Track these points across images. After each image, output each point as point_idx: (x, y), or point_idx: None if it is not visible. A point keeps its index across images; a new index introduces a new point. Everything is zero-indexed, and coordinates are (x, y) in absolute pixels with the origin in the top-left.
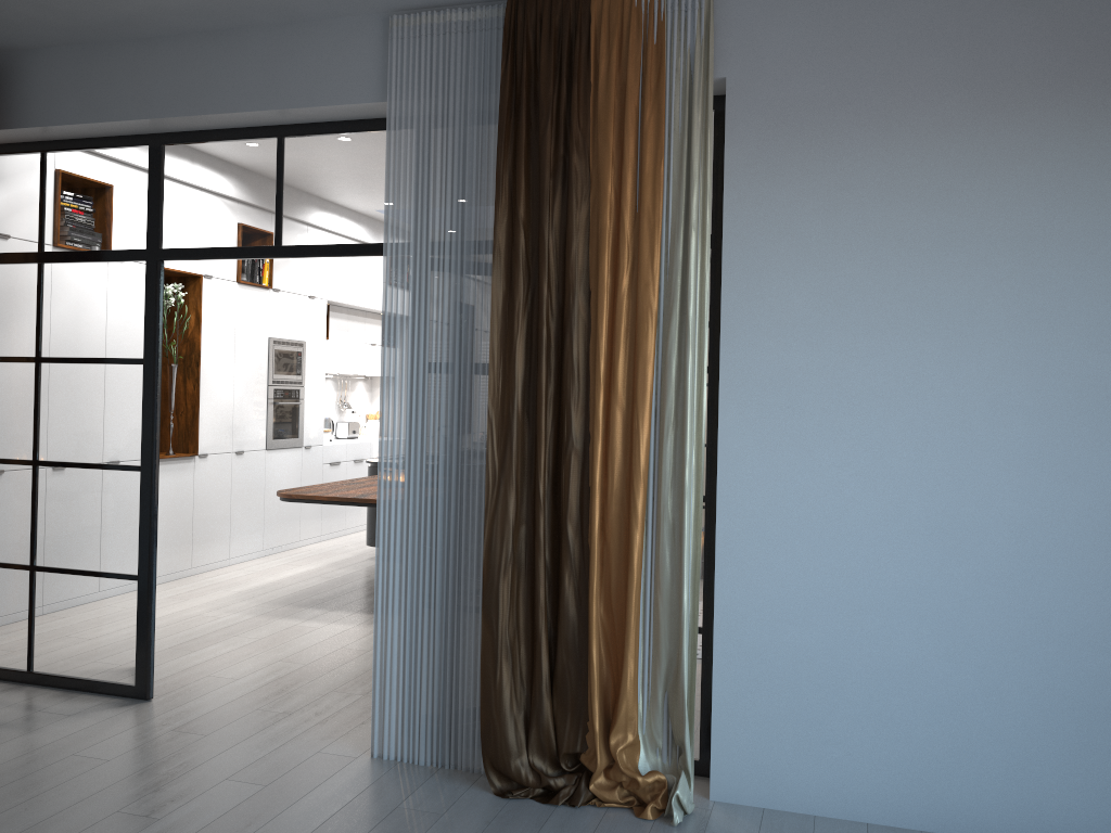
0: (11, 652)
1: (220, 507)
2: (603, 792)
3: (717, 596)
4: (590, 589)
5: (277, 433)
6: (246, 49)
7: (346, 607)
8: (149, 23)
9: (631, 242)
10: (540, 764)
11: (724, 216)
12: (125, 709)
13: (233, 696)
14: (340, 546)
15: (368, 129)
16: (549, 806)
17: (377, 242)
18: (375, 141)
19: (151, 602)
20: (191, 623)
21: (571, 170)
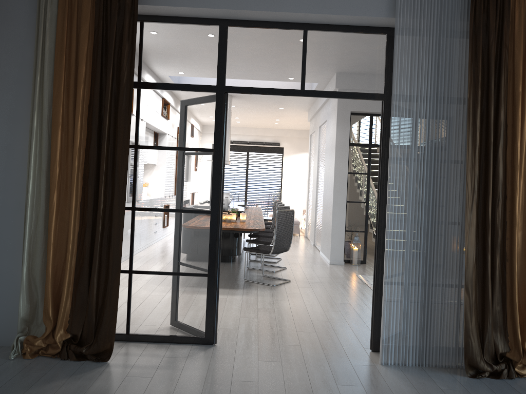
0: None
1: None
2: (520, 370)
3: None
4: (514, 271)
5: None
6: None
7: (220, 286)
8: None
9: None
10: (487, 359)
11: None
12: (211, 351)
13: (254, 338)
14: None
15: (359, 31)
16: (500, 380)
17: (362, 92)
18: (363, 38)
19: (217, 289)
20: None
21: (503, 64)
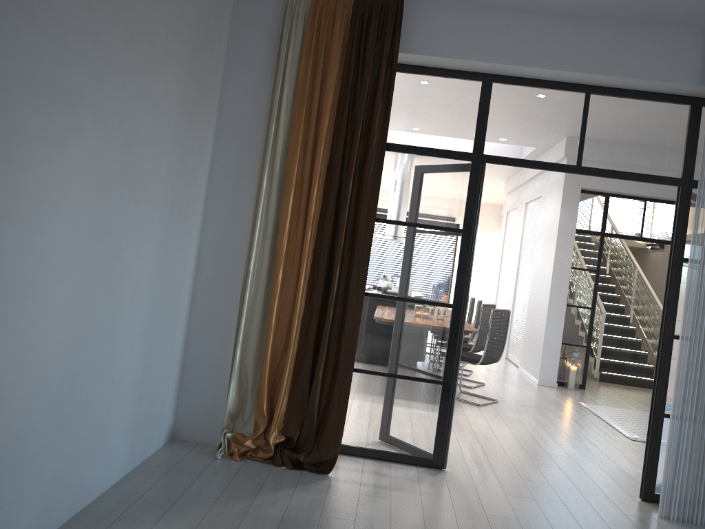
0: None
1: None
2: None
3: None
4: None
5: None
6: (599, 32)
7: None
8: (543, 1)
9: None
10: None
11: None
12: (443, 477)
13: (487, 468)
14: None
15: (656, 99)
16: None
17: (654, 174)
18: (660, 108)
19: (453, 401)
20: None
21: None
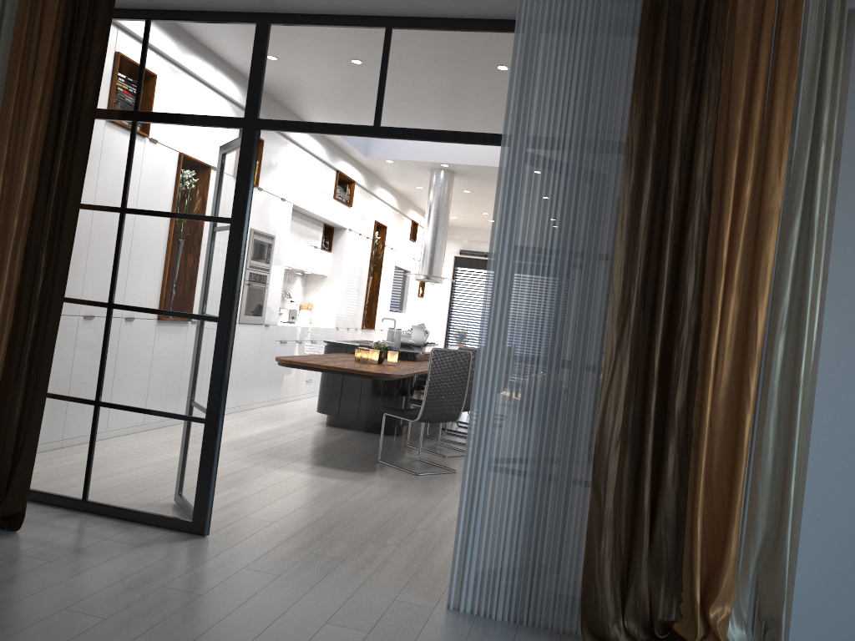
0: (67, 480)
1: None
2: None
3: (808, 483)
4: (699, 467)
5: None
6: None
7: (327, 464)
8: None
9: (758, 148)
10: (633, 629)
11: (844, 134)
12: (187, 544)
13: (280, 538)
14: (285, 411)
15: (477, 28)
16: None
17: (476, 131)
18: (483, 40)
19: (216, 445)
20: None
21: (706, 77)
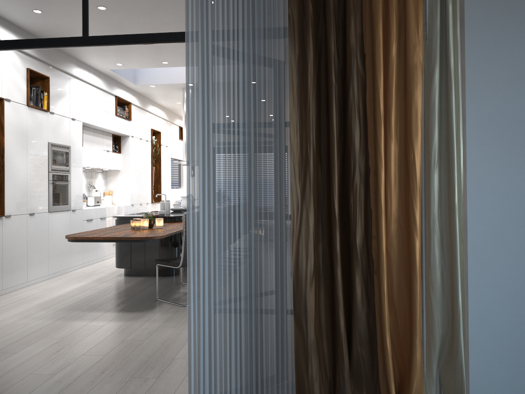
0: None
1: (20, 249)
2: None
3: (470, 289)
4: (382, 291)
5: (54, 202)
6: None
7: (116, 309)
8: None
9: (398, 15)
10: None
11: None
12: None
13: (55, 391)
14: (96, 269)
15: None
16: None
17: (169, 32)
18: None
19: None
20: (8, 330)
21: None
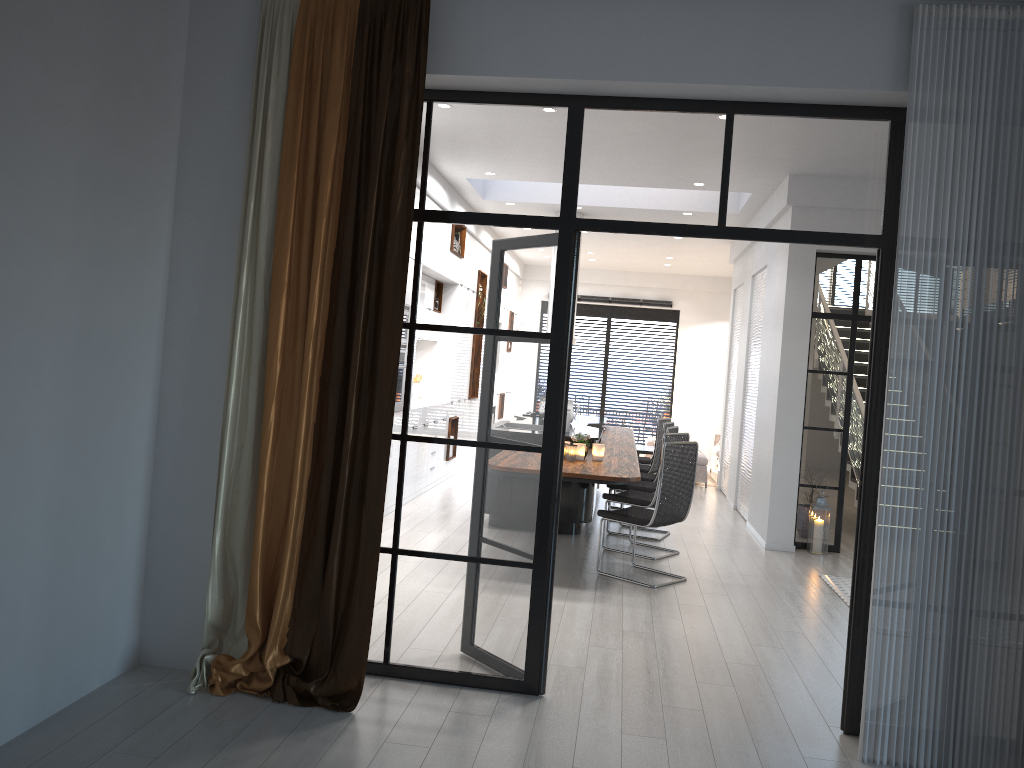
0: None
1: None
2: None
3: None
4: None
5: None
6: (733, 19)
7: None
8: None
9: None
10: None
11: None
12: (534, 708)
13: (615, 690)
14: None
15: (836, 115)
16: None
17: (839, 231)
18: (843, 128)
19: (549, 592)
20: None
21: None
